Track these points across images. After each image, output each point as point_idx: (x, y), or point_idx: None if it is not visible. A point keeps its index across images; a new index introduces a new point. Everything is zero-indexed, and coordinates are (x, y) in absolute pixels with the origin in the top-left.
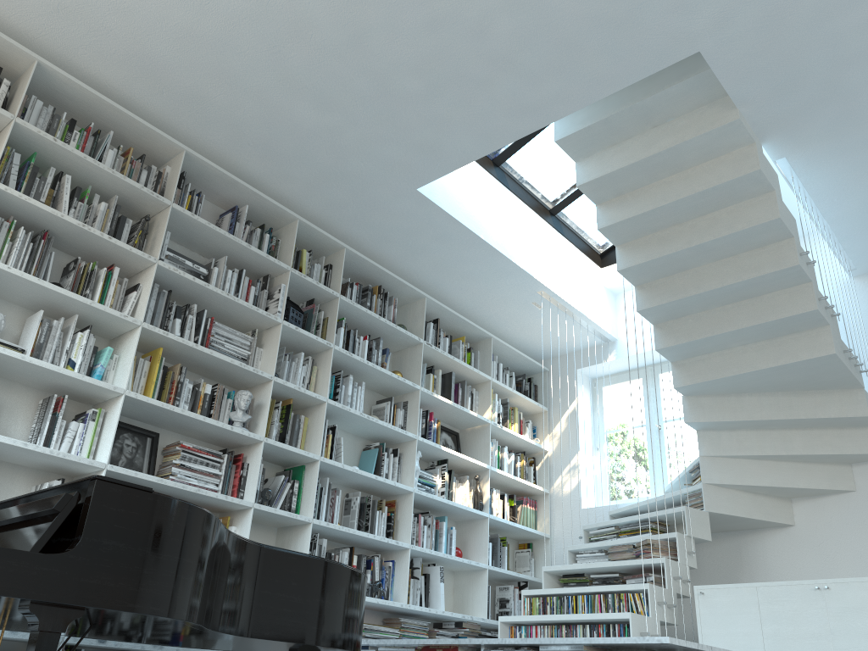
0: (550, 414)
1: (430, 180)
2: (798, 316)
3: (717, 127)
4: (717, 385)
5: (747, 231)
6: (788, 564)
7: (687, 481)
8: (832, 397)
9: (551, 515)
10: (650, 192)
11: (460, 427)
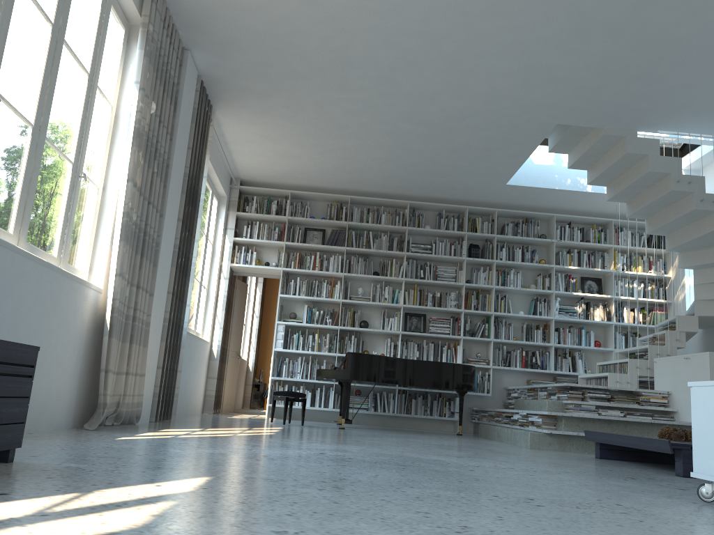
0: (672, 253)
1: (507, 180)
2: (691, 212)
3: (599, 138)
4: (686, 246)
5: (642, 178)
6: None
7: None
8: None
9: (674, 315)
10: (600, 164)
11: (601, 275)
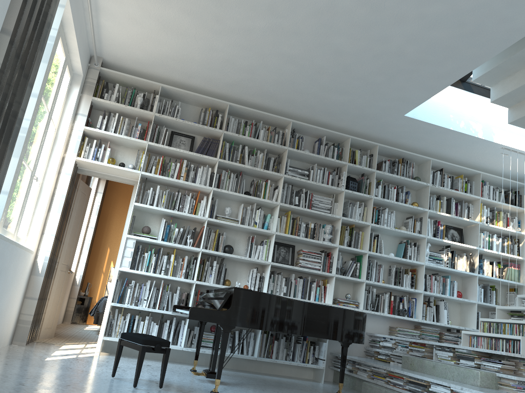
0: None
1: (408, 110)
2: None
3: None
4: None
5: None
6: None
7: None
8: None
9: None
10: None
11: (463, 225)
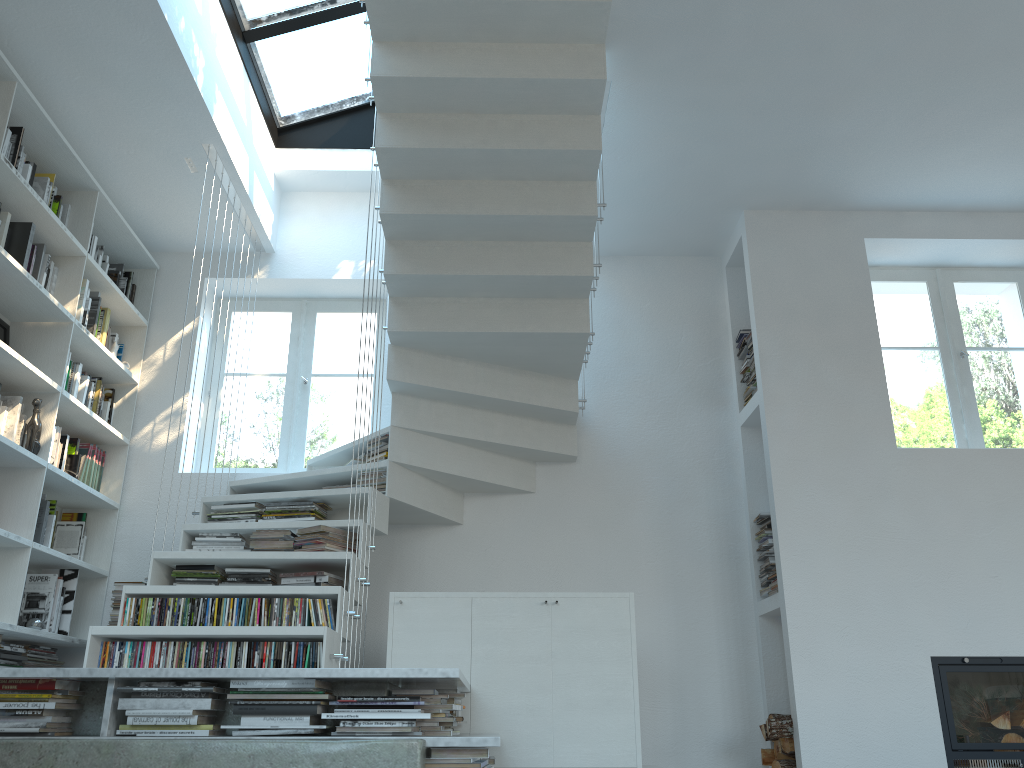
0: (150, 333)
1: None
2: (569, 279)
3: (582, 1)
4: (441, 340)
5: (557, 154)
6: (448, 569)
7: (348, 456)
8: (548, 383)
9: (126, 477)
10: (458, 54)
11: (15, 318)
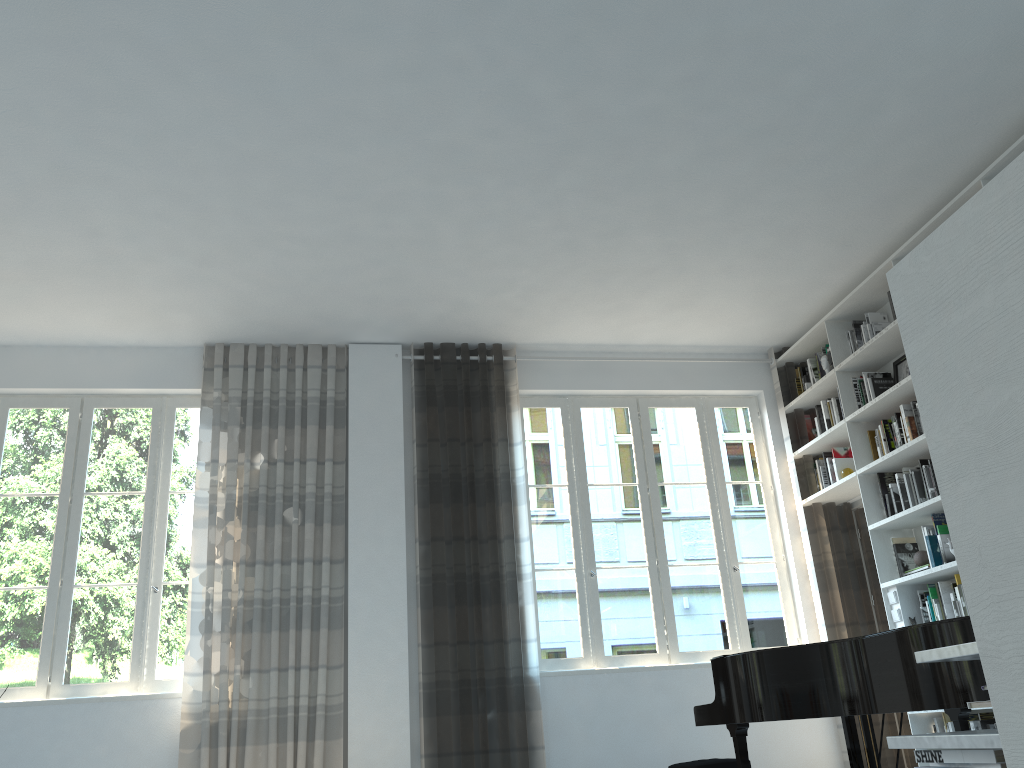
0: None
1: None
2: None
3: None
4: None
5: None
6: None
7: None
8: None
9: None
10: None
11: None
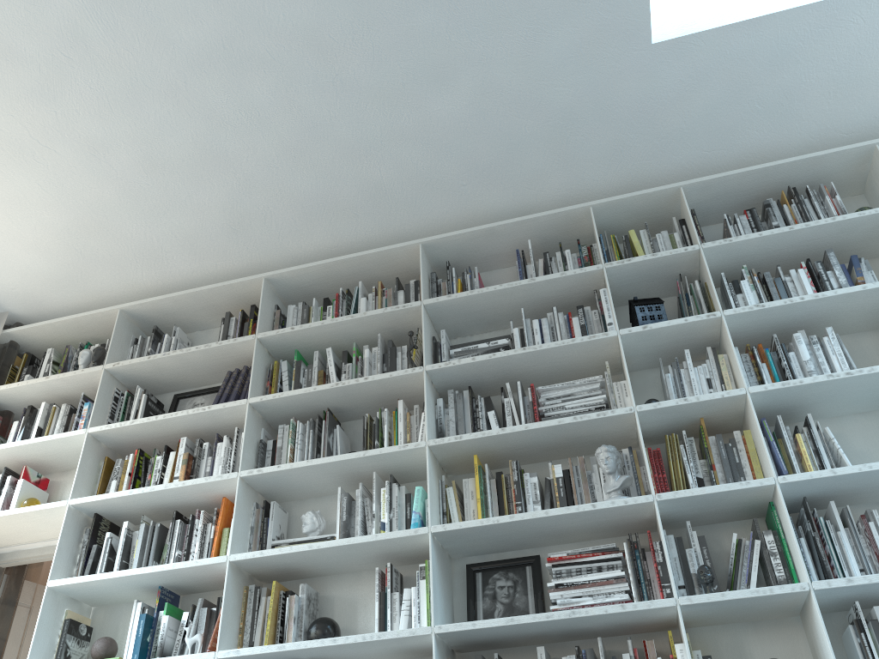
0: None
1: (645, 16)
2: None
3: None
4: None
5: None
6: None
7: None
8: None
9: None
10: None
11: None
